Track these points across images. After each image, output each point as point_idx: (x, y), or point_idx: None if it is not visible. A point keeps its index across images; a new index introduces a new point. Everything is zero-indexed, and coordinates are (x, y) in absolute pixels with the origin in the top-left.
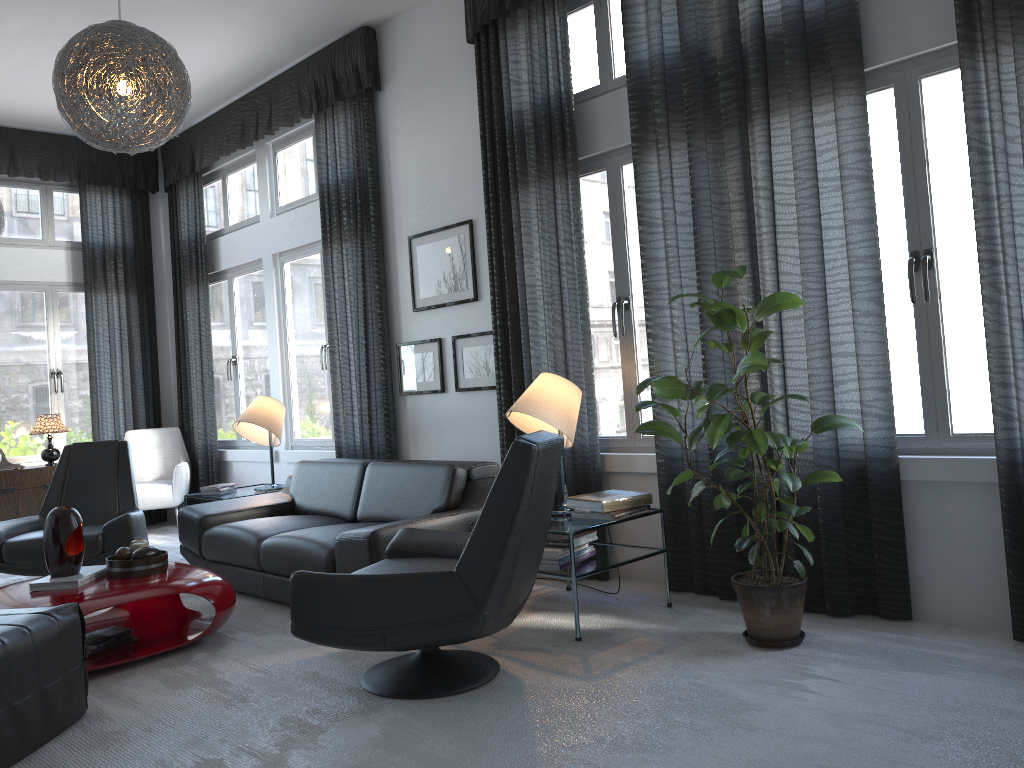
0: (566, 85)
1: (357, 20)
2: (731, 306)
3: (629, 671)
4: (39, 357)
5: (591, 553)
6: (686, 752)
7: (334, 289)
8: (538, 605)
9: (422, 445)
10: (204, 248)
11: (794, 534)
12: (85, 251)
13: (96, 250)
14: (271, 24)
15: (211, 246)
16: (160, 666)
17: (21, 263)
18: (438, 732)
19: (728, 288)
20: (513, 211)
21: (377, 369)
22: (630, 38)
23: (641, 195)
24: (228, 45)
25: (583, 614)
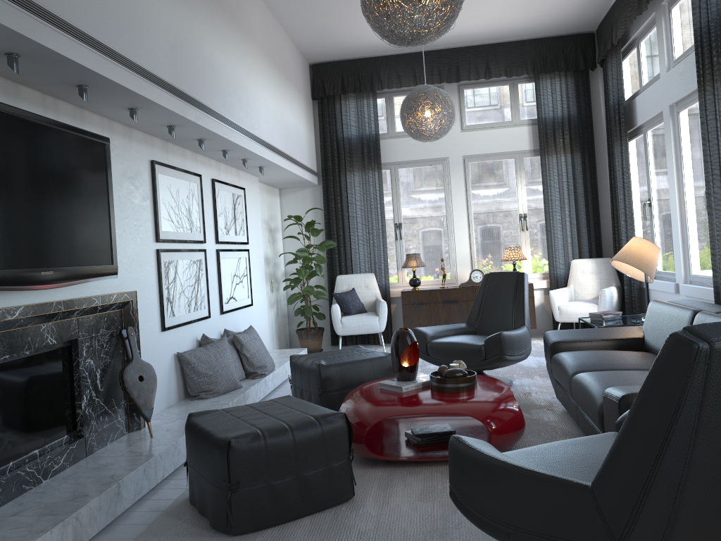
0: None
1: None
2: None
3: None
4: (511, 206)
5: None
6: None
7: (708, 132)
8: None
9: None
10: (622, 109)
11: None
12: (539, 125)
13: (547, 123)
14: None
15: (631, 106)
16: (440, 472)
17: (497, 140)
18: None
19: None
20: None
21: None
22: None
23: None
24: None
25: None
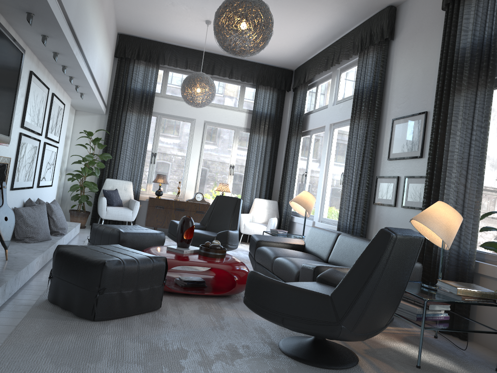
0: (495, 30)
1: (386, 2)
2: None
3: None
4: (226, 158)
5: (445, 318)
6: None
7: (351, 143)
8: (409, 339)
9: None
10: (302, 118)
11: None
12: (253, 114)
13: (258, 114)
14: (341, 5)
15: (306, 118)
16: (204, 301)
17: (227, 116)
18: None
19: None
20: (449, 107)
21: (364, 188)
22: None
23: None
24: (321, 17)
25: (433, 354)
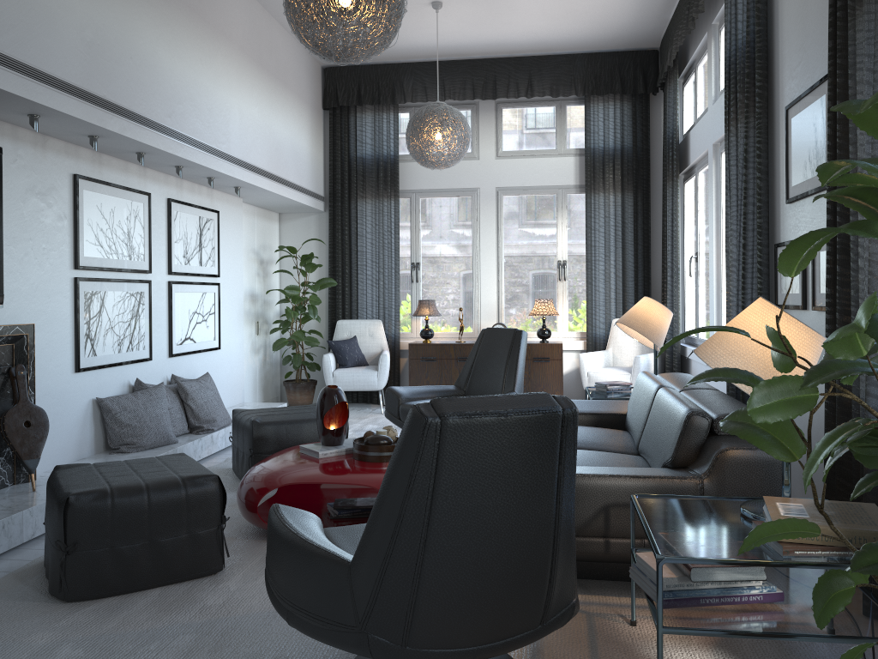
0: None
1: None
2: None
3: None
4: (549, 250)
5: (767, 598)
6: None
7: (729, 179)
8: (741, 640)
9: None
10: (675, 144)
11: None
12: (586, 156)
13: (595, 154)
14: None
15: (686, 141)
16: None
17: (538, 171)
18: None
19: None
20: (849, 49)
21: (755, 274)
22: None
23: None
24: None
25: None
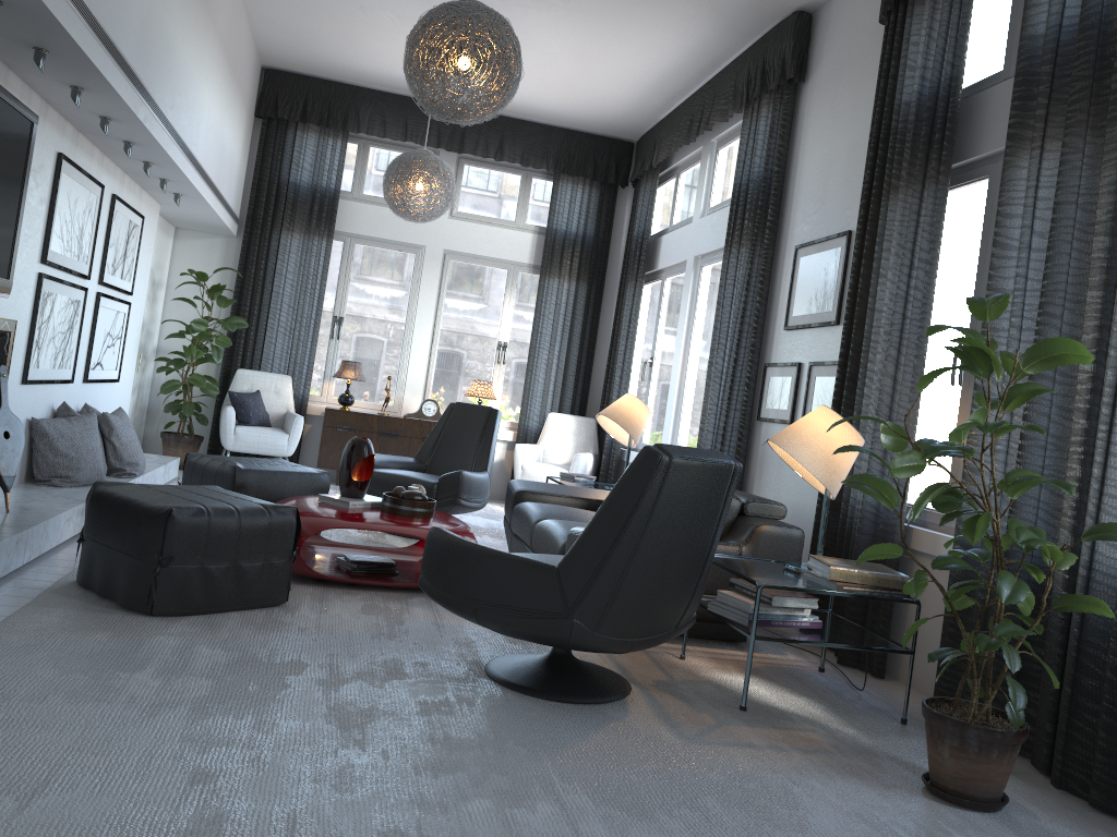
0: (955, 70)
1: (790, 4)
2: (983, 345)
3: (740, 751)
4: (491, 329)
5: (812, 624)
6: (658, 829)
7: (724, 296)
8: (764, 671)
9: (764, 479)
10: (646, 245)
11: (1009, 664)
12: (547, 236)
13: (557, 236)
14: (701, 11)
15: (655, 244)
16: (381, 596)
17: (492, 241)
18: (482, 717)
19: (1075, 338)
20: (879, 221)
21: (742, 388)
22: (1029, 7)
23: (1001, 208)
24: (667, 34)
25: (794, 694)
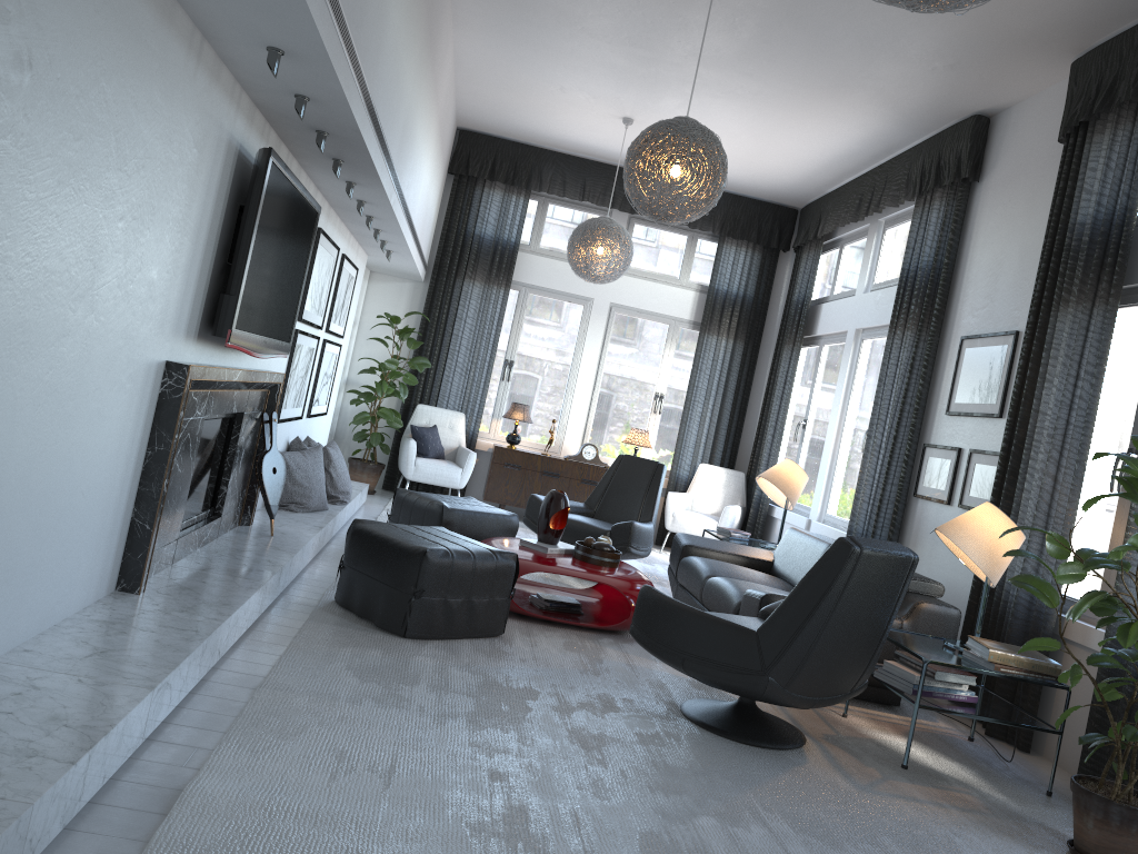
0: (1131, 202)
1: (969, 108)
2: None
3: (906, 803)
4: (650, 379)
5: (968, 699)
6: None
7: (886, 374)
8: (918, 735)
9: (918, 553)
10: (806, 311)
11: None
12: (709, 295)
13: (718, 296)
14: (882, 108)
15: (814, 310)
16: (575, 634)
17: (656, 296)
18: (689, 751)
19: None
20: (1048, 330)
21: (899, 464)
22: None
23: None
24: (845, 125)
25: (948, 759)
